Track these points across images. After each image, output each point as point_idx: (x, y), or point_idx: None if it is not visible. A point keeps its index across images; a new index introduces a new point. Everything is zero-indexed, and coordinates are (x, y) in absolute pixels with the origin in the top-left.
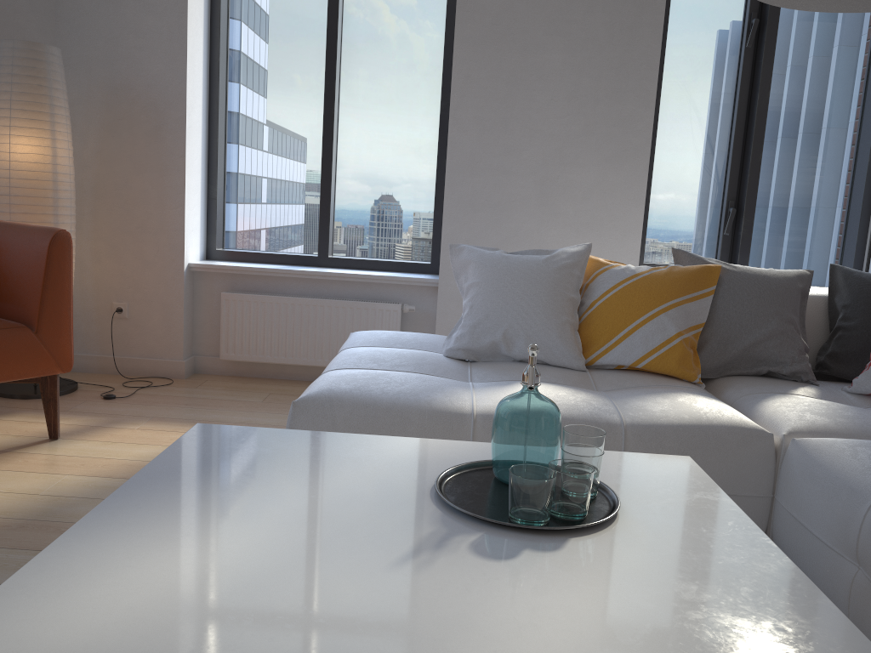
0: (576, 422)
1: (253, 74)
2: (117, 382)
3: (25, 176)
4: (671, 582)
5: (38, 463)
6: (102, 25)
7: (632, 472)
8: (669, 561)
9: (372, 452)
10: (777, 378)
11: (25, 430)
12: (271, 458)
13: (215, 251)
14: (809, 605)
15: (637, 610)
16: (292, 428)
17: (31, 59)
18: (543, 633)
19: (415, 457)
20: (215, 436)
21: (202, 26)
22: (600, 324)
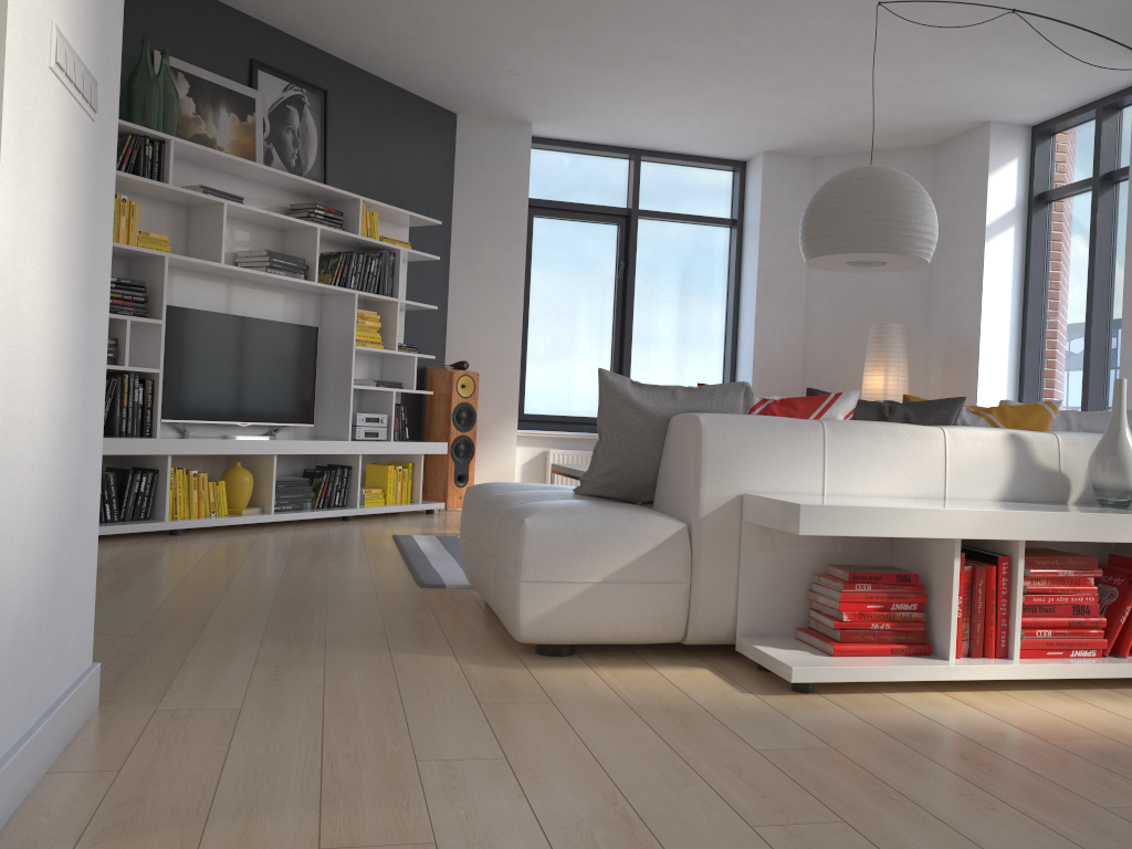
0: None
1: (1056, 313)
2: None
3: (869, 397)
4: None
5: None
6: (946, 302)
7: None
8: None
9: None
10: None
11: None
12: None
13: None
14: None
15: None
16: None
17: (878, 332)
18: None
19: None
20: None
21: (1009, 288)
22: None
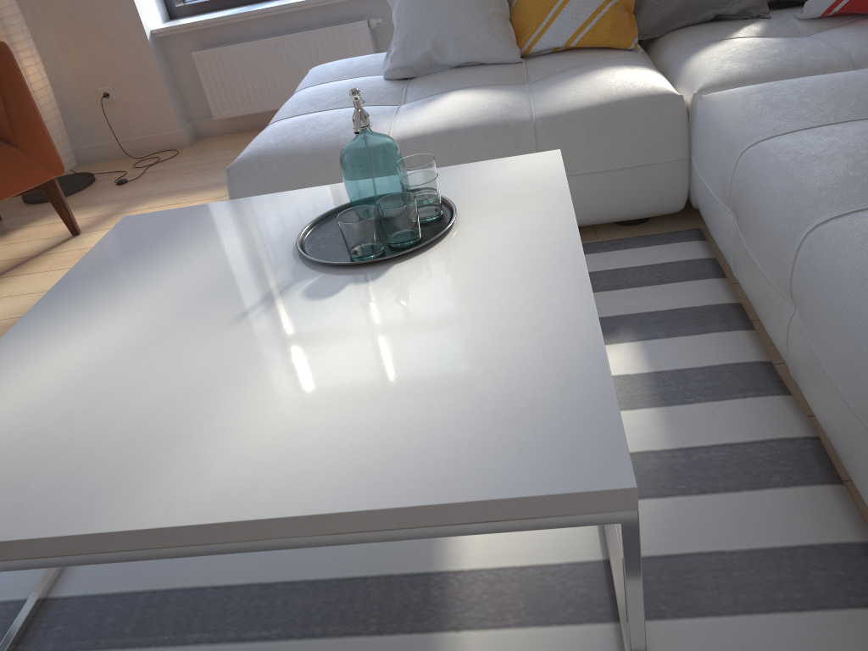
0: (486, 128)
1: None
2: (129, 164)
3: None
4: (457, 291)
5: (65, 260)
6: None
7: (491, 181)
8: (469, 270)
9: (262, 213)
10: (726, 21)
11: (53, 232)
12: (174, 239)
13: (175, 8)
14: (566, 289)
15: (413, 322)
16: (233, 193)
17: None
18: (324, 357)
19: (298, 209)
20: (135, 227)
21: None
22: (529, 7)
